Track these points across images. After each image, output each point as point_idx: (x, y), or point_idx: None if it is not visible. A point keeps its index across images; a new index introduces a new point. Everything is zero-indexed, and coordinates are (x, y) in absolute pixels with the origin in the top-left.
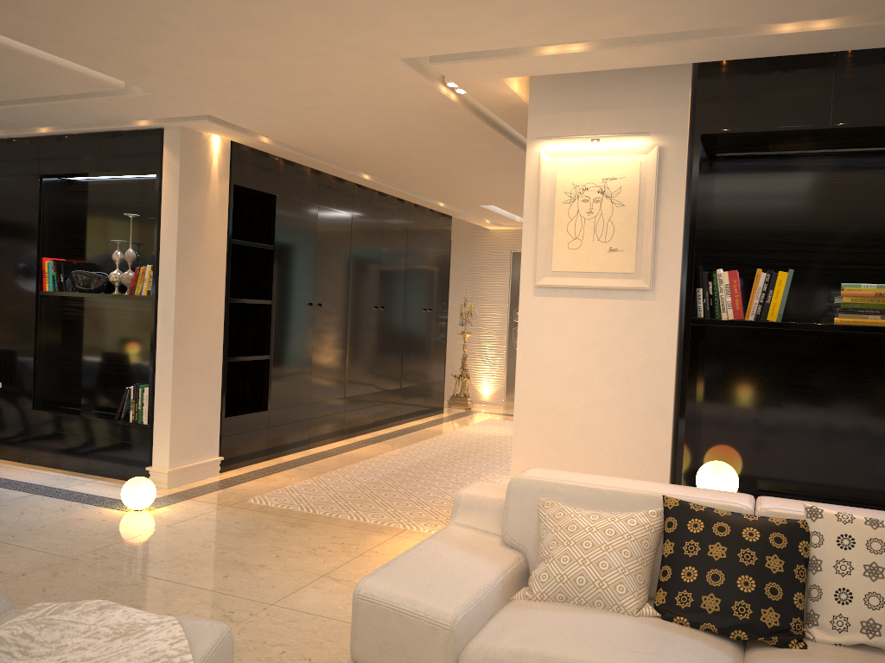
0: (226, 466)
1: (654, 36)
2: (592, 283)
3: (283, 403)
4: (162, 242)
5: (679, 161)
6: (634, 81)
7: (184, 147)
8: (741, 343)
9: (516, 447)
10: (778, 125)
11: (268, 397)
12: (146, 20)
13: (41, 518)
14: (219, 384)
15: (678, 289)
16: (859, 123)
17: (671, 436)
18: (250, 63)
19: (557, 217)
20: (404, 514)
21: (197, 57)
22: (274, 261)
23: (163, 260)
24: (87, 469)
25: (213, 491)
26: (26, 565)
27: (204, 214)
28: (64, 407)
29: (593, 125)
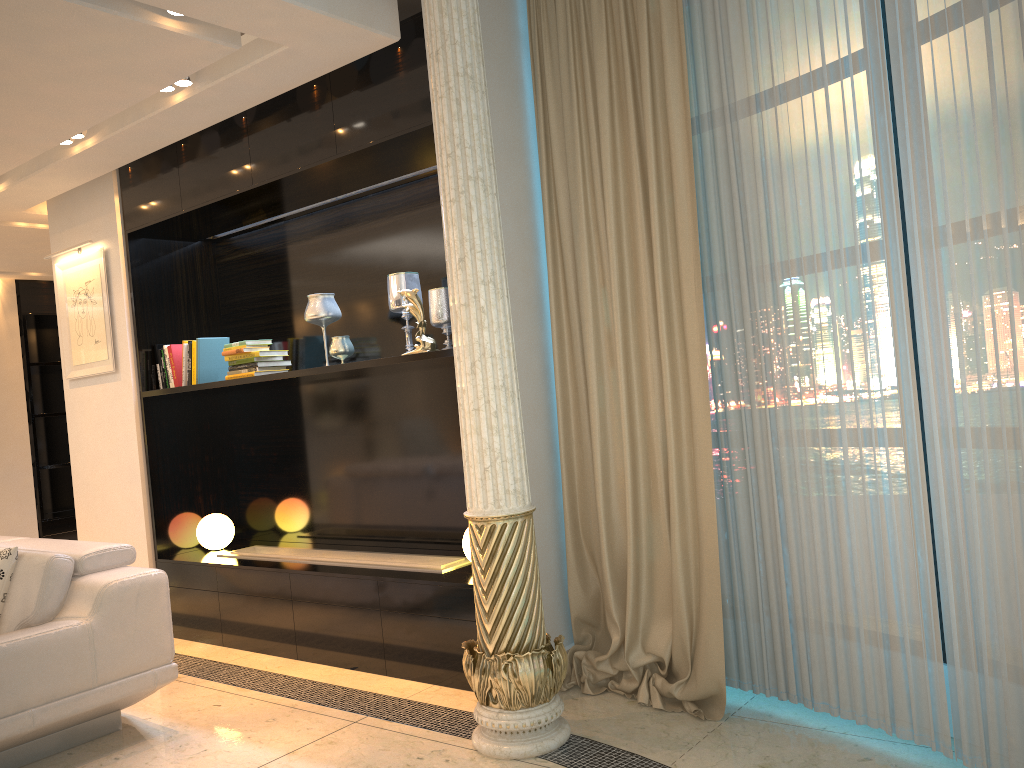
0: None
1: (29, 170)
2: (90, 372)
3: None
4: None
5: (117, 259)
6: (90, 197)
7: None
8: (252, 403)
9: (78, 519)
10: (159, 217)
11: None
12: None
13: None
14: (32, 490)
15: (130, 368)
16: (195, 206)
17: (145, 495)
18: None
19: (70, 319)
20: None
21: None
22: None
23: None
24: None
25: None
26: None
27: None
28: None
29: (77, 238)
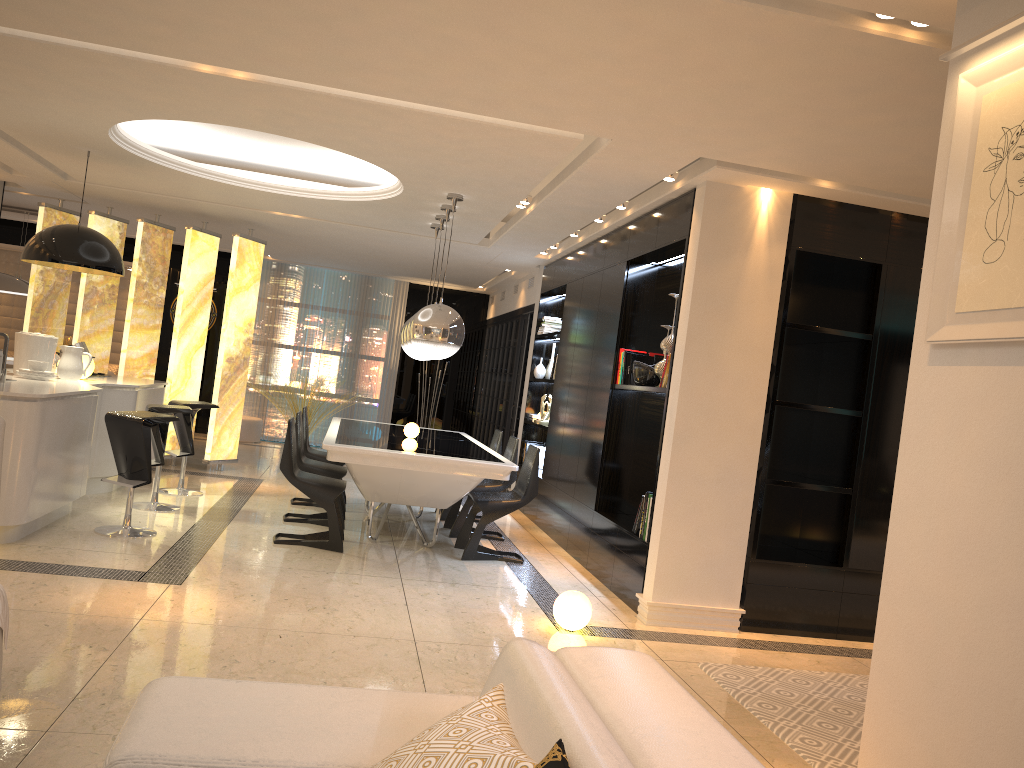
0: (754, 625)
1: None
2: (1010, 331)
3: (878, 564)
4: (679, 322)
5: None
6: None
7: (709, 205)
8: None
9: (876, 661)
10: None
11: (844, 548)
12: (444, 43)
13: (479, 606)
14: (748, 511)
15: None
16: None
17: None
18: (600, 67)
19: (973, 201)
20: (857, 758)
21: (552, 76)
22: (871, 356)
23: (677, 344)
24: (610, 584)
25: (684, 642)
26: (376, 631)
27: (737, 288)
28: (626, 515)
29: None
